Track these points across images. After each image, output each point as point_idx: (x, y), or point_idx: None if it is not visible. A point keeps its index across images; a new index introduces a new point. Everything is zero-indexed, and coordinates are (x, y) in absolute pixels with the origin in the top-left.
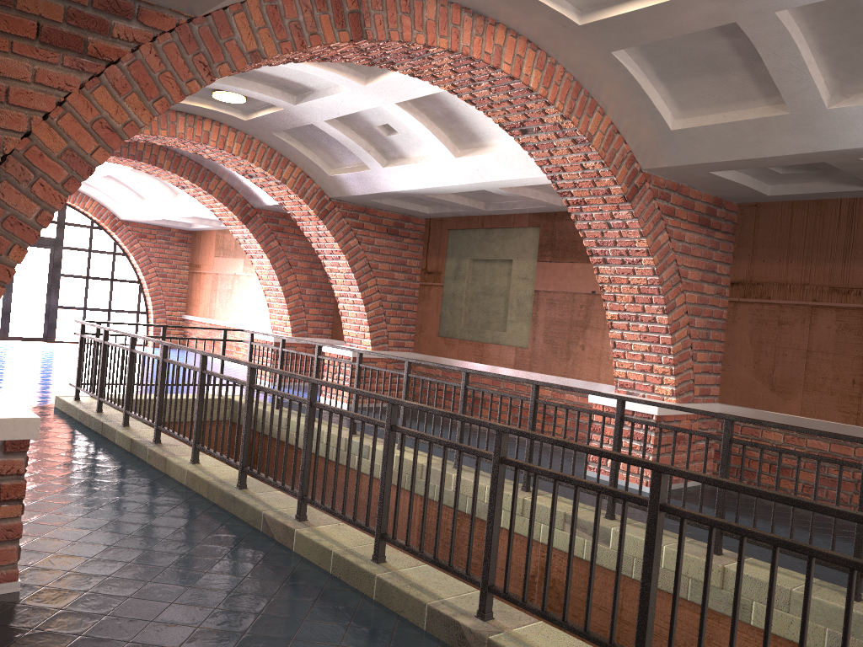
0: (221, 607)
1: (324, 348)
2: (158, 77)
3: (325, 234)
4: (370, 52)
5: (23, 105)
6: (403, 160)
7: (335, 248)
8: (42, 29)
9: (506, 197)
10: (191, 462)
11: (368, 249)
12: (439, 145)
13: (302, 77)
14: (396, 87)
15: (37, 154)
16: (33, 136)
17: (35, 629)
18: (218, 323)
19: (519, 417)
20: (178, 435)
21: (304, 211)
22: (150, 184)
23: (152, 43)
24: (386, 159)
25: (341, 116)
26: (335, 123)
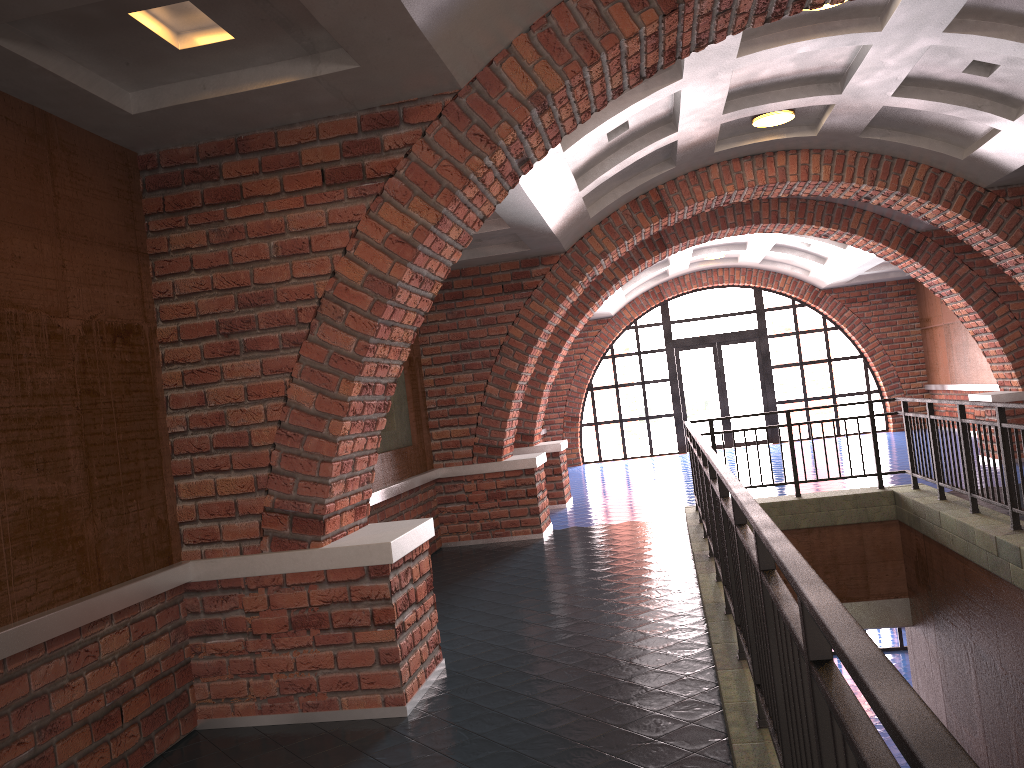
0: (544, 761)
1: None
2: (435, 171)
3: (994, 240)
4: (739, 8)
5: (323, 249)
6: None
7: (1017, 256)
8: (325, 174)
9: None
10: (715, 580)
11: None
12: None
13: (816, 59)
14: (918, 11)
15: (343, 289)
16: (337, 274)
17: (370, 756)
18: (960, 389)
19: None
20: (711, 547)
21: (953, 219)
22: (812, 241)
23: (423, 138)
24: (1014, 107)
25: (912, 79)
26: (909, 92)
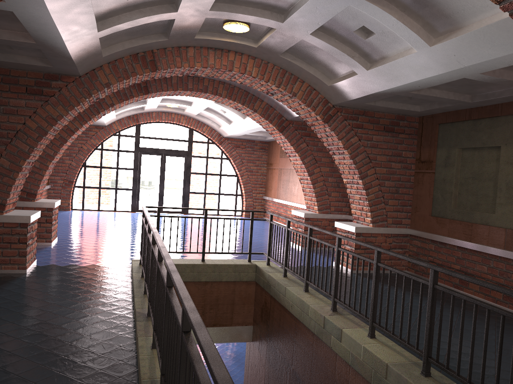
0: None
1: (336, 224)
2: None
3: (331, 134)
4: None
5: None
6: (383, 60)
7: (340, 145)
8: None
9: (492, 86)
10: (151, 347)
11: (367, 145)
12: (412, 36)
13: None
14: None
15: None
16: None
17: None
18: (281, 202)
19: (500, 336)
20: (151, 317)
21: (313, 118)
22: (228, 111)
23: None
24: (369, 63)
25: (324, 27)
26: (320, 35)
